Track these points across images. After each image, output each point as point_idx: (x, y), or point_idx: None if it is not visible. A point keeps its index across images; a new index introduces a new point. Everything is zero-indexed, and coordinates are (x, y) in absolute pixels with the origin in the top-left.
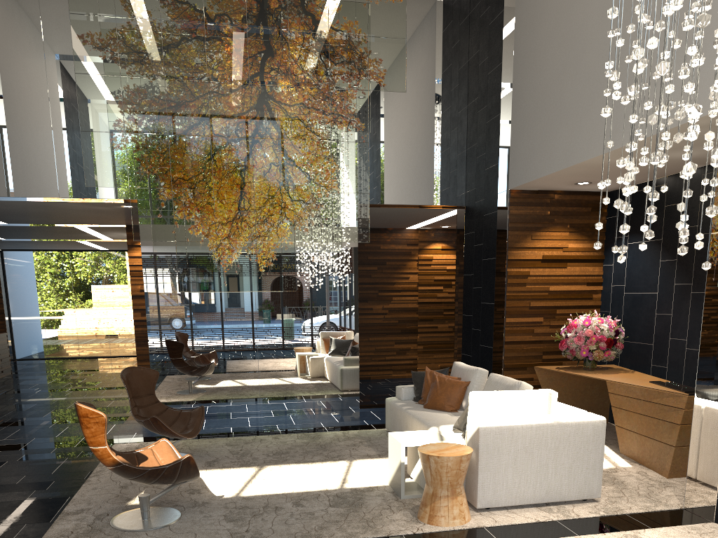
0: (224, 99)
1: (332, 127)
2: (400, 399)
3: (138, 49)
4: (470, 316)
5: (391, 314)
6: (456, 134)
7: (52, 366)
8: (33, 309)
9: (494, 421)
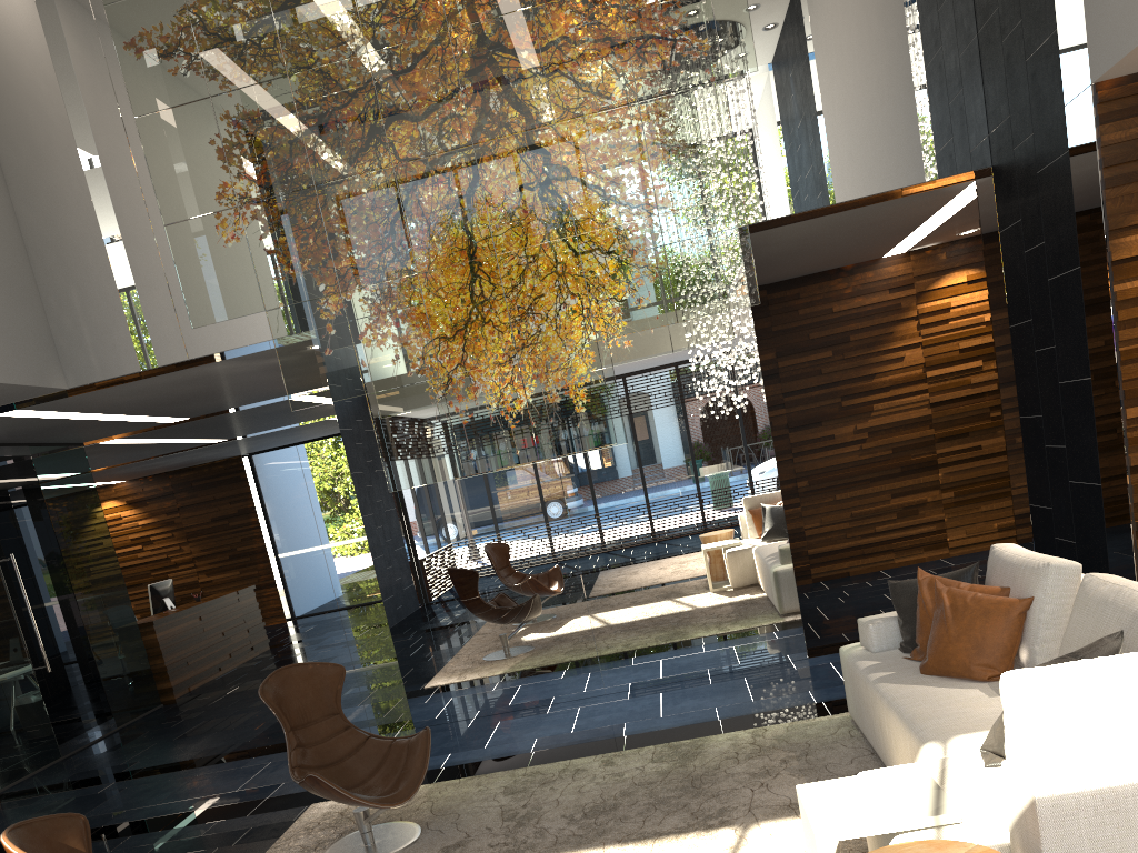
0: (405, 79)
1: (637, 68)
2: (868, 650)
3: (231, 33)
4: (1038, 417)
5: (875, 440)
6: (947, 6)
7: (333, 625)
8: (306, 537)
9: (1089, 770)
